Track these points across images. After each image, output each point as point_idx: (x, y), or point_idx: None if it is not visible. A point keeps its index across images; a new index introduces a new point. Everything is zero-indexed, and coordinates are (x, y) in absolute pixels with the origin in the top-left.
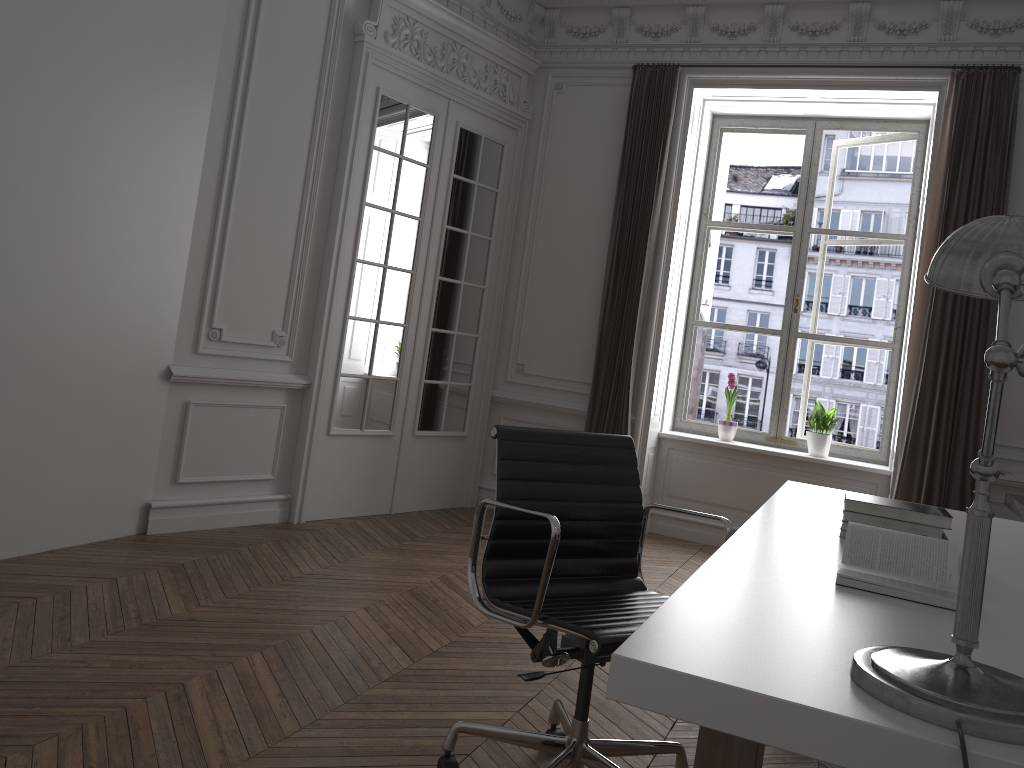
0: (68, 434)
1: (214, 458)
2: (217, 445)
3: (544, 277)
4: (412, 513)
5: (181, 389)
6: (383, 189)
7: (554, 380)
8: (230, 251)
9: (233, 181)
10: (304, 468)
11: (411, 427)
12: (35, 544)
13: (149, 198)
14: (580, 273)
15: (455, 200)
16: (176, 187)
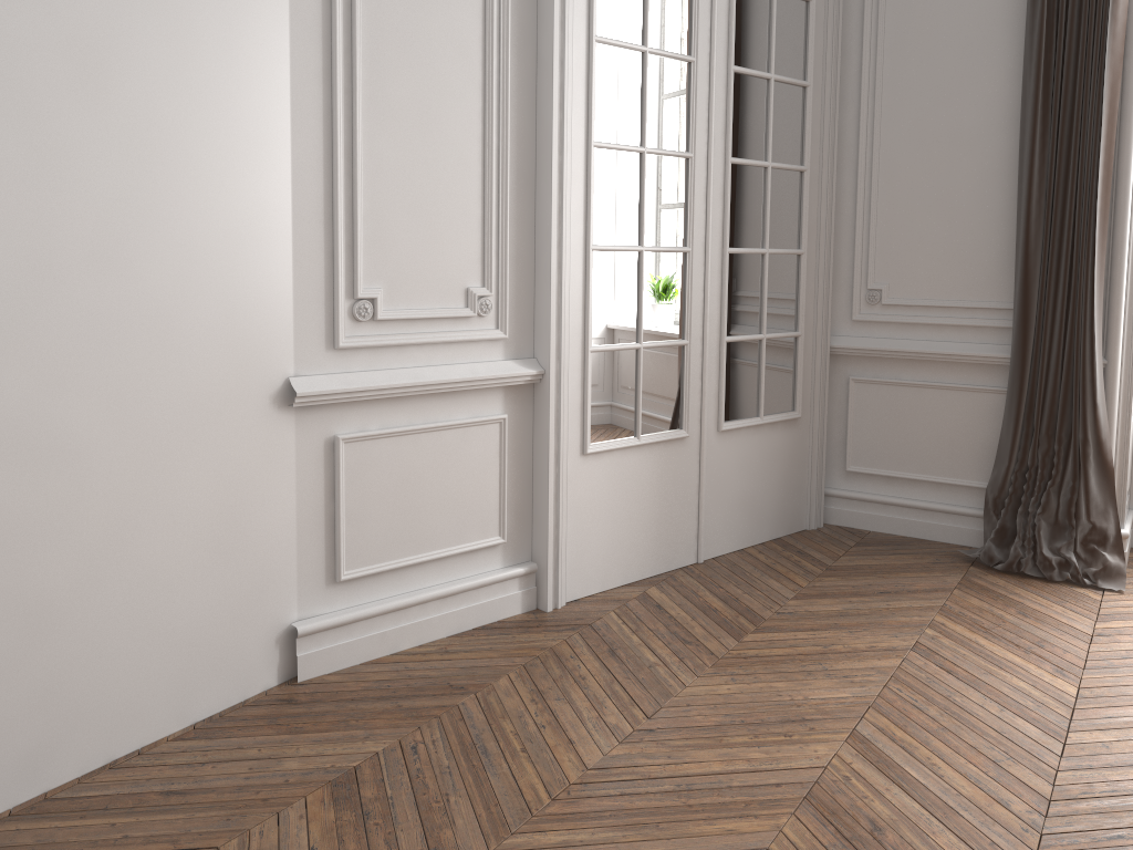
0: (106, 544)
1: (397, 527)
2: (398, 504)
3: (902, 137)
4: (731, 556)
5: (318, 417)
6: (623, 10)
7: (939, 310)
8: (368, 153)
9: (353, 17)
10: (552, 518)
11: (714, 418)
12: (78, 760)
13: (189, 61)
14: (970, 120)
15: (743, 20)
16: (243, 36)
